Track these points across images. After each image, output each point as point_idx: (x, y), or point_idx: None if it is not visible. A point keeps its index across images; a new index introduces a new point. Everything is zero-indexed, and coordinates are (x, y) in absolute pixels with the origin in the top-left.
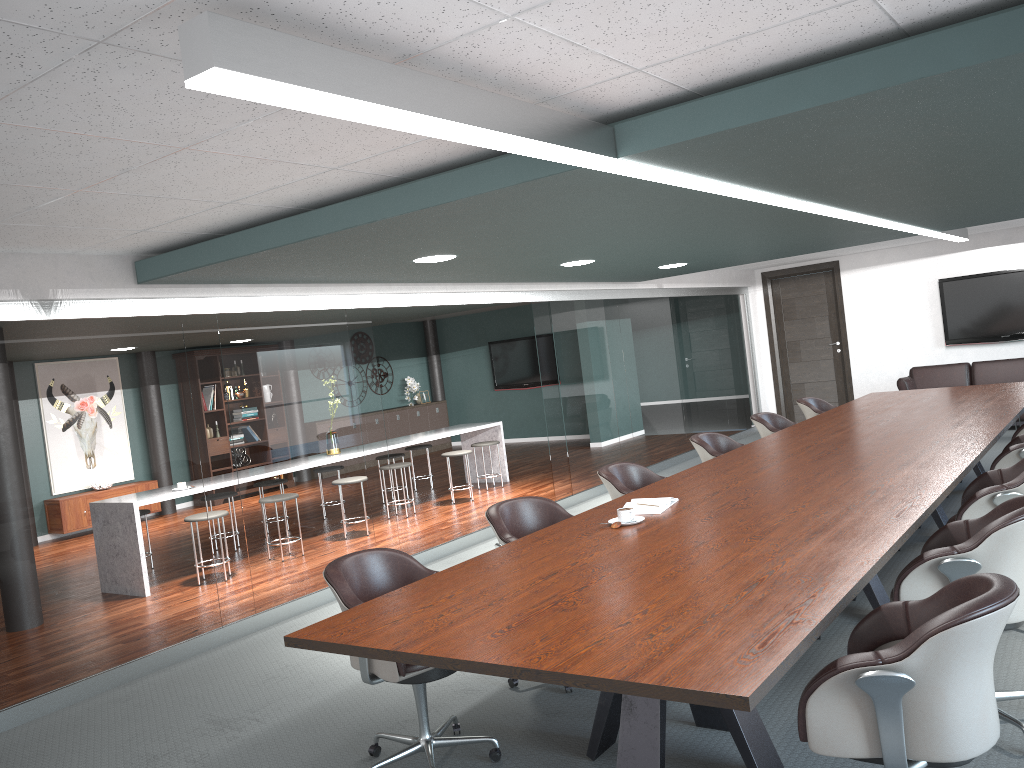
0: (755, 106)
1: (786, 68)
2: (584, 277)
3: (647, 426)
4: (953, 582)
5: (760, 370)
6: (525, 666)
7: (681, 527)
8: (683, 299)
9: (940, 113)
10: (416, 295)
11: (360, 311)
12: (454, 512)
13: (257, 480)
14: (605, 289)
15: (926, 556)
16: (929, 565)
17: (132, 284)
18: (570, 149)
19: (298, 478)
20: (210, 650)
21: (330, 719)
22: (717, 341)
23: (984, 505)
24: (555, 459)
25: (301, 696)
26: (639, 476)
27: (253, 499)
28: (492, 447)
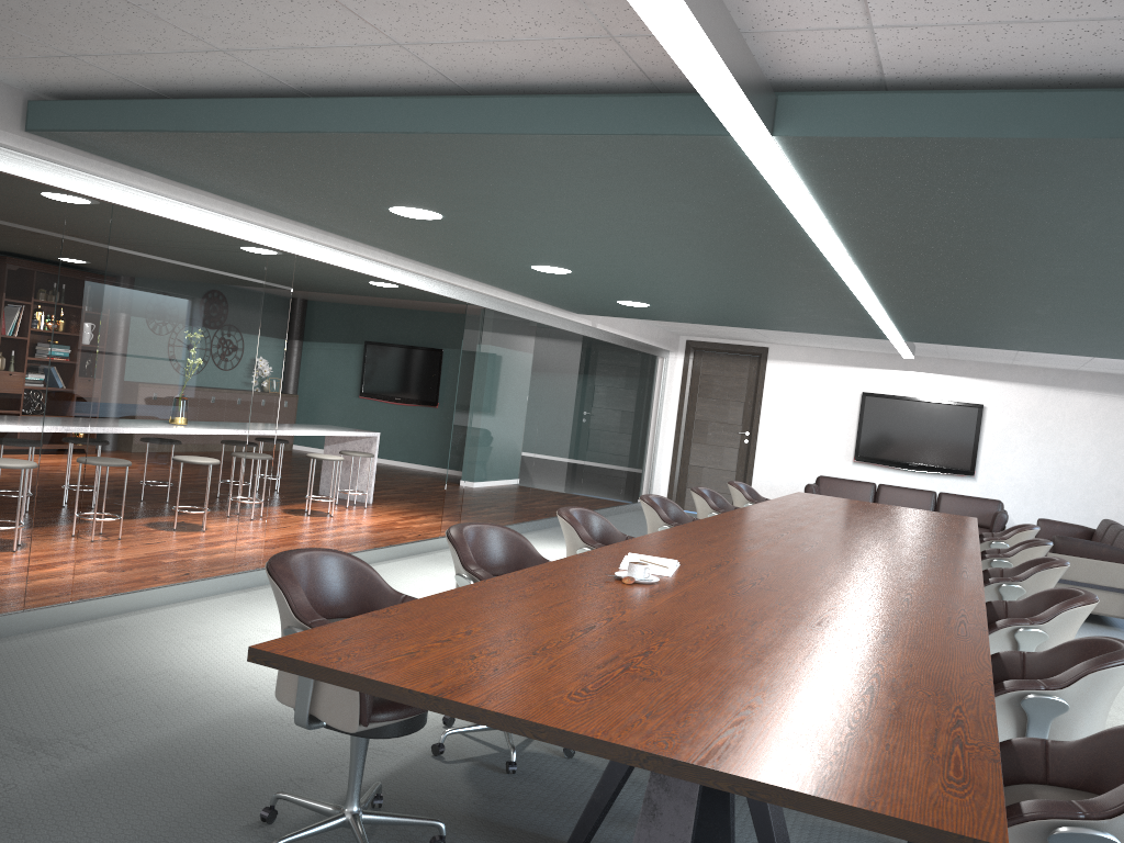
0: (966, 119)
1: (1003, 87)
2: (533, 291)
3: (547, 475)
4: (1119, 727)
5: (662, 443)
6: (654, 752)
7: (711, 598)
8: (610, 346)
9: (1121, 193)
10: (351, 256)
11: (284, 255)
12: (311, 525)
13: (114, 431)
14: (542, 312)
15: (1008, 686)
16: (1010, 697)
17: (17, 129)
18: (748, 102)
19: (164, 441)
20: (1, 639)
21: (193, 761)
22: (630, 401)
23: (1002, 637)
24: (450, 489)
25: (145, 723)
26: (598, 528)
27: (103, 454)
28: (361, 460)
